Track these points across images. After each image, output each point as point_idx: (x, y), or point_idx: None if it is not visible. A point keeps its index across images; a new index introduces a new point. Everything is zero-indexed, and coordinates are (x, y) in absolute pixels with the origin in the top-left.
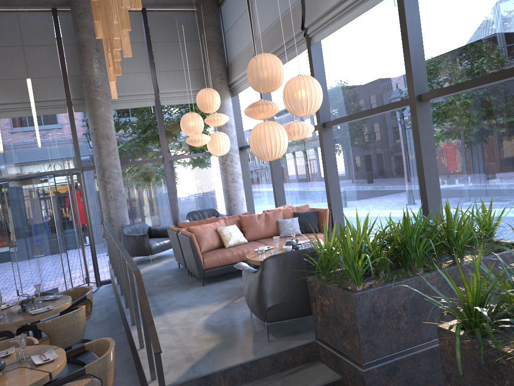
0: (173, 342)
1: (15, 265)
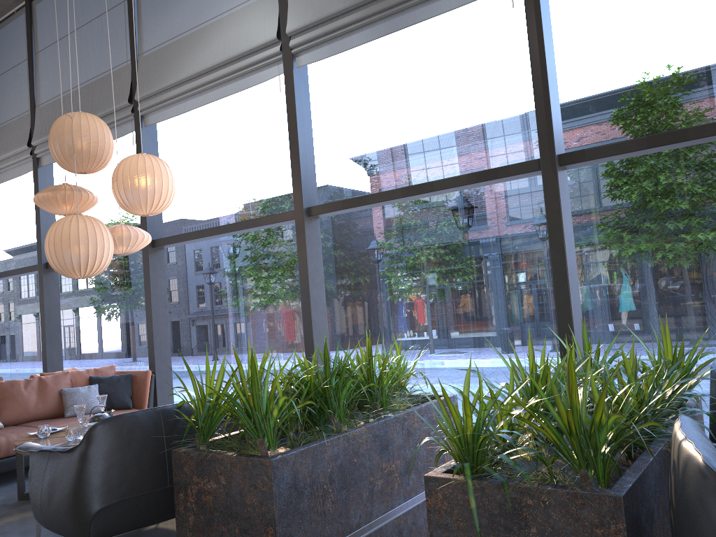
0: None
1: None
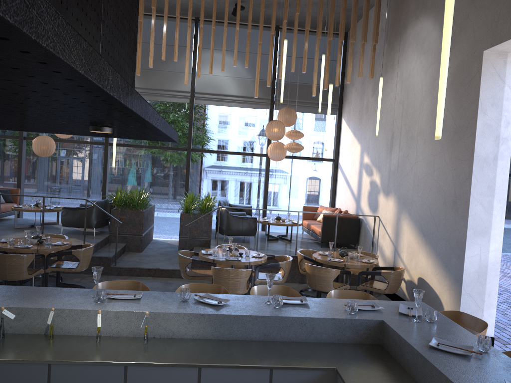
0: None
1: None
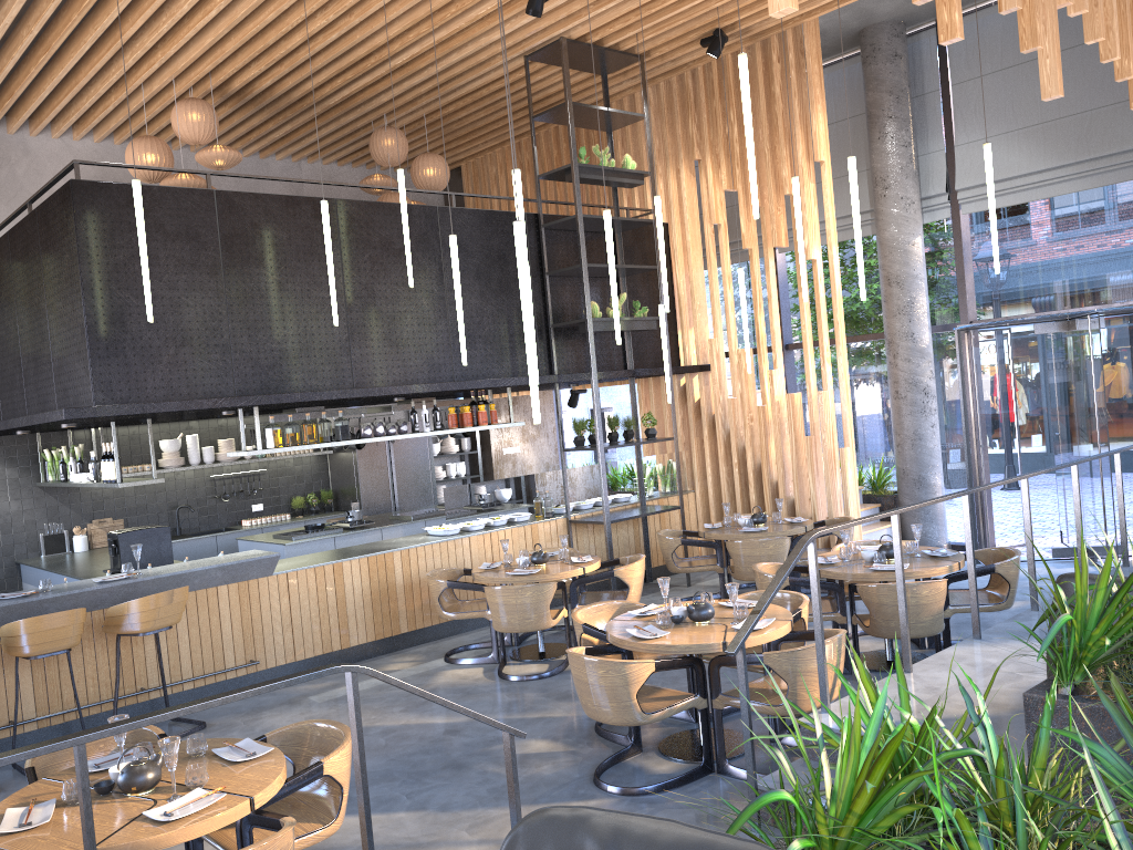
0: (953, 684)
1: (1031, 483)
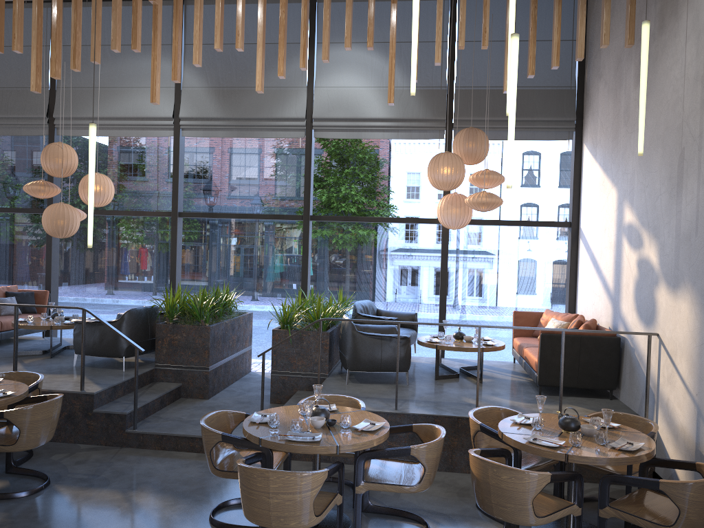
0: None
1: None
